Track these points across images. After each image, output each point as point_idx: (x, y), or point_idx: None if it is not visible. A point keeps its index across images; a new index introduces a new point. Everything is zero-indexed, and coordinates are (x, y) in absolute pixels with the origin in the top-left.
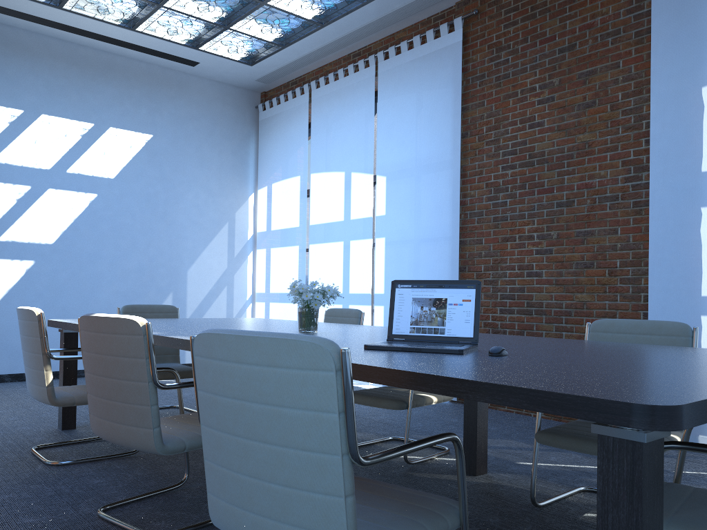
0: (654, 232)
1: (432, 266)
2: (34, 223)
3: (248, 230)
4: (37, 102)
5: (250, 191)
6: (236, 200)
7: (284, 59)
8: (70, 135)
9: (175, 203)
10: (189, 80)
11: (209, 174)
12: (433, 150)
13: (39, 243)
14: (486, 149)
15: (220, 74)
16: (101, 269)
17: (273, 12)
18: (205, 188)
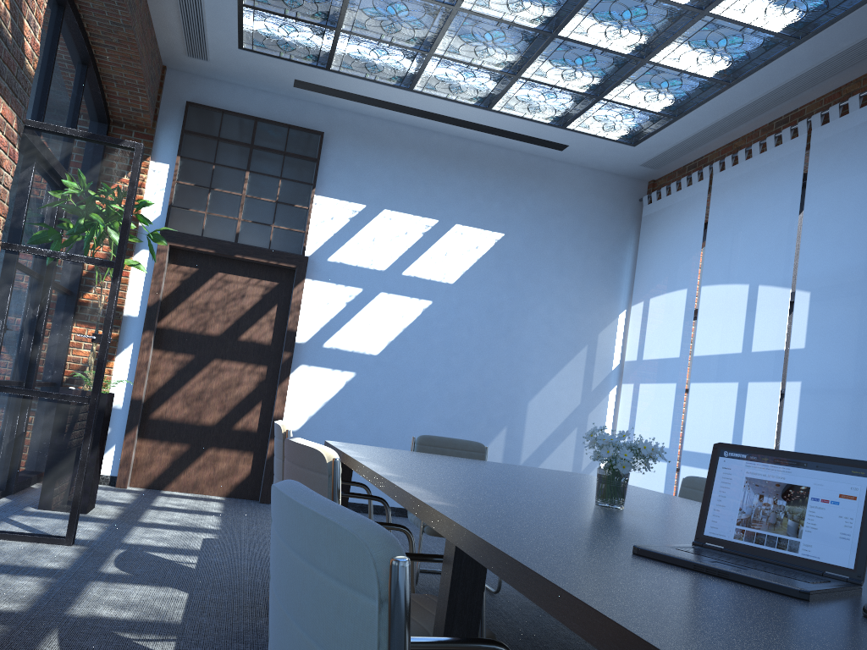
0: None
1: None
2: (361, 331)
3: (614, 358)
4: (381, 196)
5: (622, 307)
6: (601, 318)
7: (676, 135)
8: (411, 233)
9: (521, 316)
10: (556, 168)
11: (569, 284)
12: None
13: (362, 353)
14: None
15: (594, 158)
16: (425, 389)
17: (658, 72)
18: (562, 300)
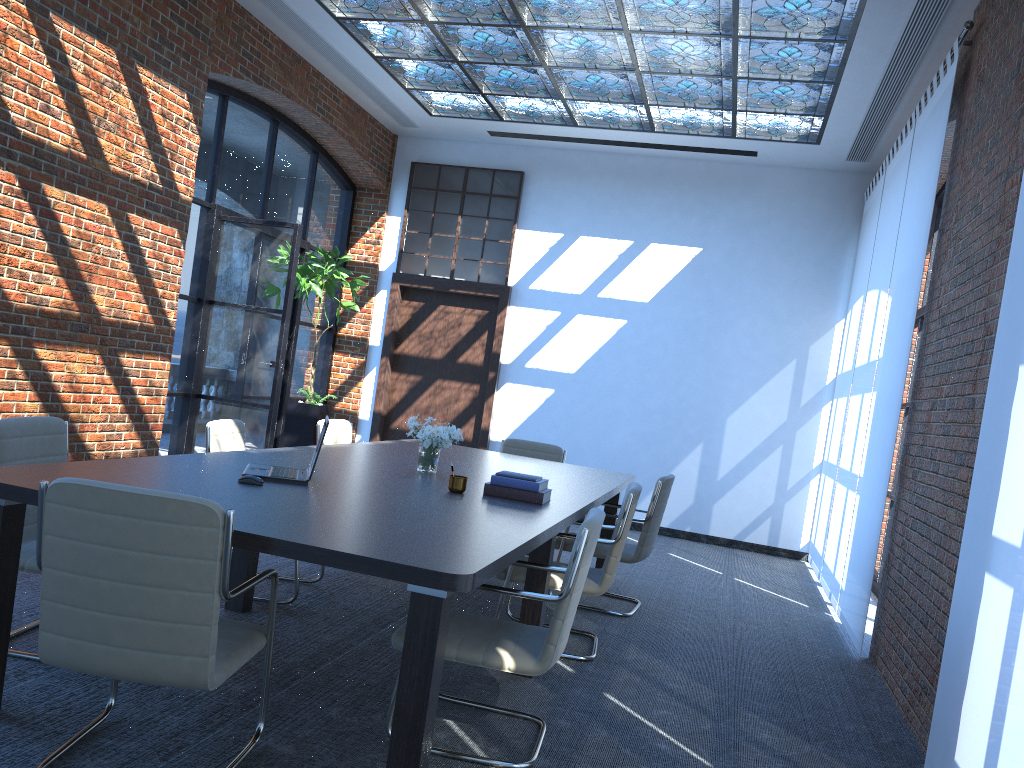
0: (987, 407)
1: (885, 440)
2: (559, 351)
3: (828, 371)
4: (577, 224)
5: (839, 316)
6: (813, 329)
7: (845, 130)
8: (606, 256)
9: (720, 331)
10: (761, 173)
11: (775, 294)
12: (914, 256)
13: (560, 372)
14: (948, 253)
15: (796, 159)
16: (620, 405)
17: (758, 83)
18: (766, 312)
